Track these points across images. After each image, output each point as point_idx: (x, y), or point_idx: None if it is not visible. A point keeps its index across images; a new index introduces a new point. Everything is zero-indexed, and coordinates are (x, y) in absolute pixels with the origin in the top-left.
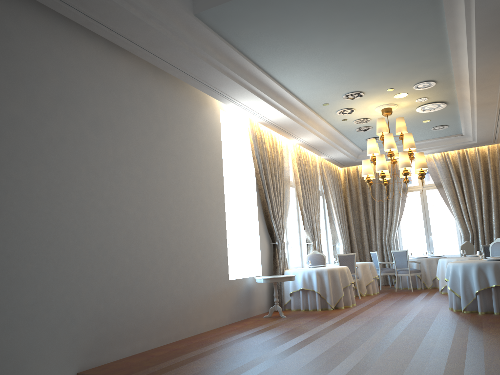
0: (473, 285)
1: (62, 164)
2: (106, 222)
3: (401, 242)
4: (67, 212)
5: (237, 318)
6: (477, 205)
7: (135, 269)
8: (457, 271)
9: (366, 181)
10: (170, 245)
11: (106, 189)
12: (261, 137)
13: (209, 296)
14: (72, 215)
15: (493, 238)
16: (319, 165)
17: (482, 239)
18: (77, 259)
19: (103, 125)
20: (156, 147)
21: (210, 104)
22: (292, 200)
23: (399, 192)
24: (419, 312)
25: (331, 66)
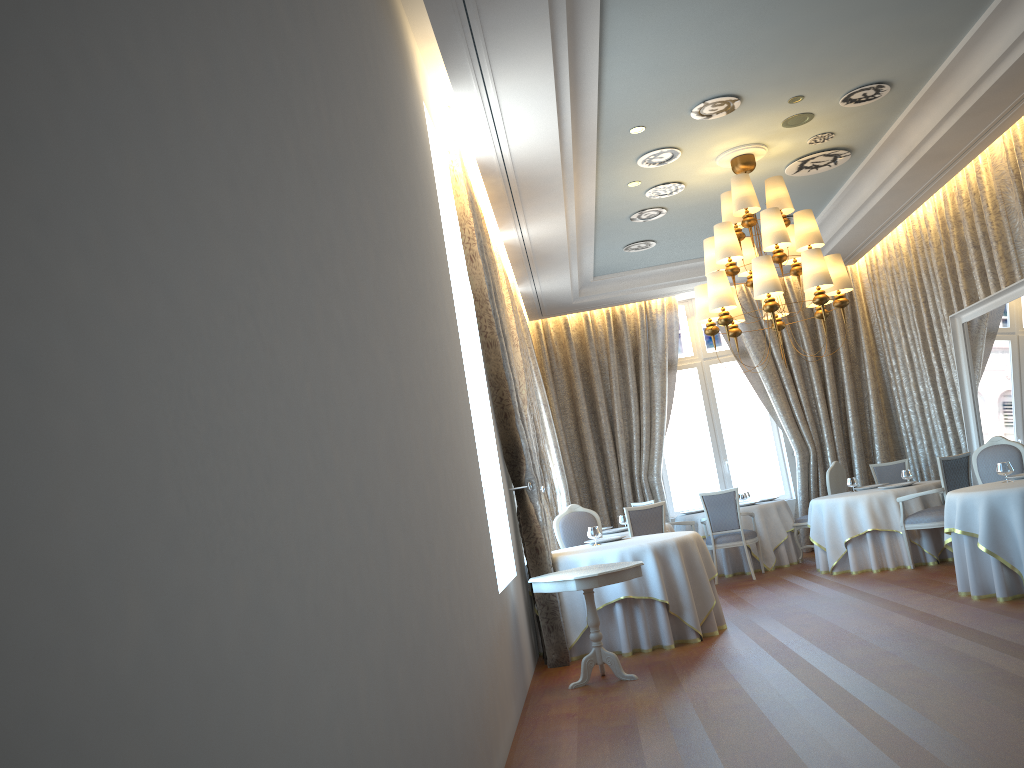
0: None
1: (247, 95)
2: (355, 390)
3: (667, 479)
4: (286, 321)
5: (520, 703)
6: (819, 391)
7: (415, 578)
8: (1002, 508)
9: (723, 322)
10: (439, 490)
11: (337, 256)
12: (478, 207)
13: (492, 648)
14: (297, 338)
15: (854, 455)
16: None
17: (835, 459)
18: (333, 544)
19: None
20: (379, 151)
21: (412, 76)
22: None
23: (663, 371)
24: (933, 614)
25: None
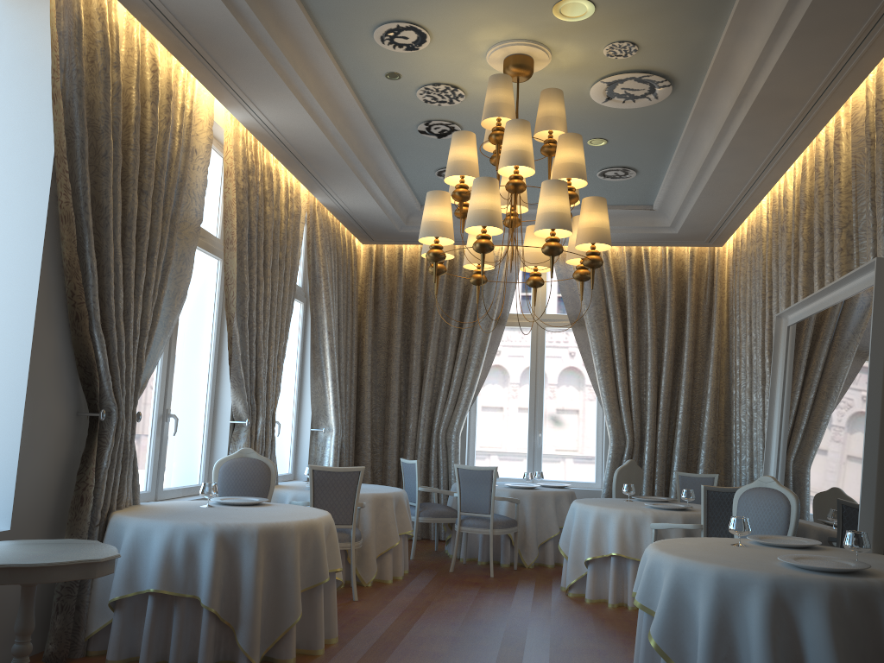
0: (748, 654)
1: None
2: None
3: (474, 440)
4: None
5: None
6: (651, 378)
7: None
8: (690, 590)
9: (430, 257)
10: None
11: None
12: (106, 41)
13: None
14: None
15: (675, 456)
16: (307, 220)
17: (652, 457)
18: None
19: None
20: None
21: None
22: (212, 294)
23: (488, 323)
24: None
25: None
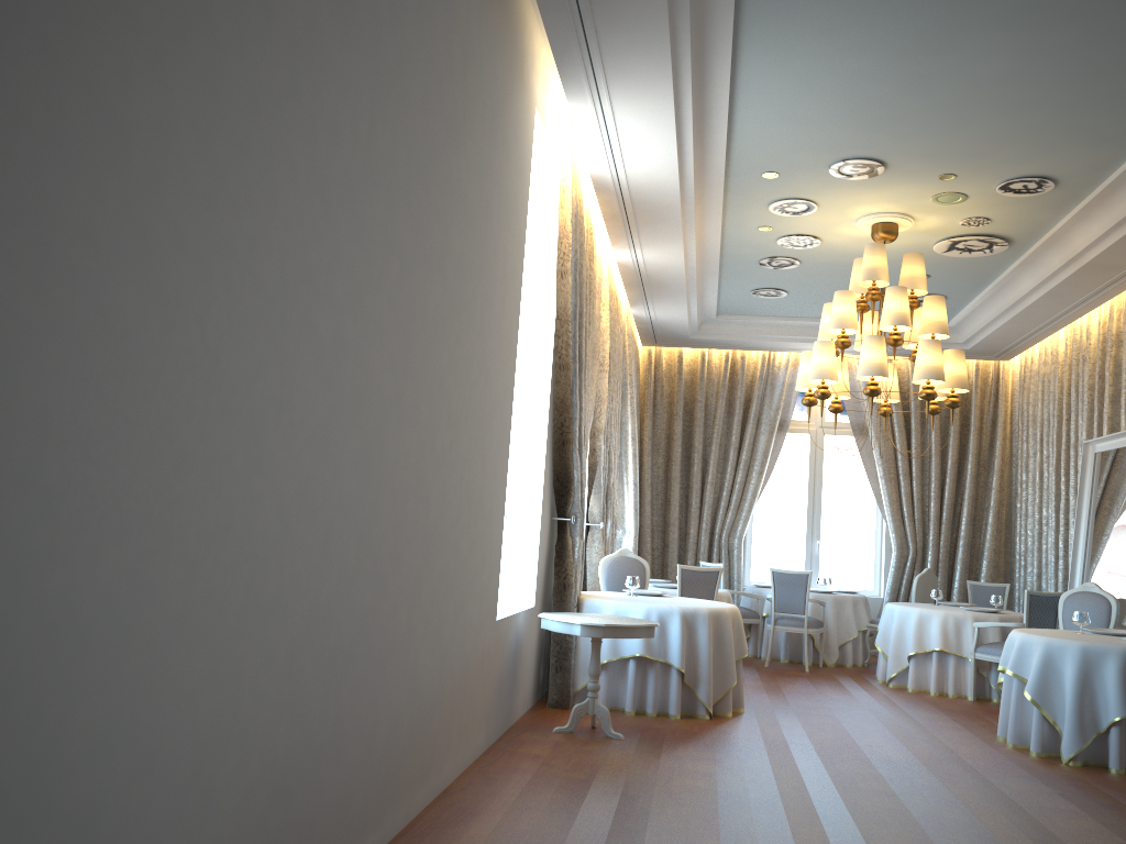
0: (1105, 702)
1: (253, 118)
2: (327, 399)
3: (750, 545)
4: (245, 329)
5: (494, 733)
6: (935, 489)
7: (362, 584)
8: (1058, 659)
9: (819, 396)
10: (428, 505)
11: (339, 269)
12: (583, 222)
13: (466, 671)
14: (256, 345)
15: (957, 566)
16: None
17: (934, 566)
18: (248, 536)
19: (359, 18)
20: (441, 163)
21: (526, 82)
22: None
23: (771, 430)
24: (954, 751)
25: (903, 68)
